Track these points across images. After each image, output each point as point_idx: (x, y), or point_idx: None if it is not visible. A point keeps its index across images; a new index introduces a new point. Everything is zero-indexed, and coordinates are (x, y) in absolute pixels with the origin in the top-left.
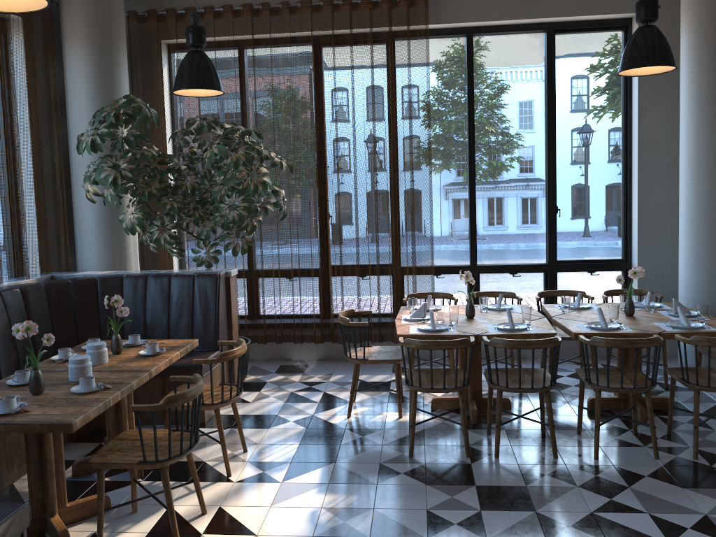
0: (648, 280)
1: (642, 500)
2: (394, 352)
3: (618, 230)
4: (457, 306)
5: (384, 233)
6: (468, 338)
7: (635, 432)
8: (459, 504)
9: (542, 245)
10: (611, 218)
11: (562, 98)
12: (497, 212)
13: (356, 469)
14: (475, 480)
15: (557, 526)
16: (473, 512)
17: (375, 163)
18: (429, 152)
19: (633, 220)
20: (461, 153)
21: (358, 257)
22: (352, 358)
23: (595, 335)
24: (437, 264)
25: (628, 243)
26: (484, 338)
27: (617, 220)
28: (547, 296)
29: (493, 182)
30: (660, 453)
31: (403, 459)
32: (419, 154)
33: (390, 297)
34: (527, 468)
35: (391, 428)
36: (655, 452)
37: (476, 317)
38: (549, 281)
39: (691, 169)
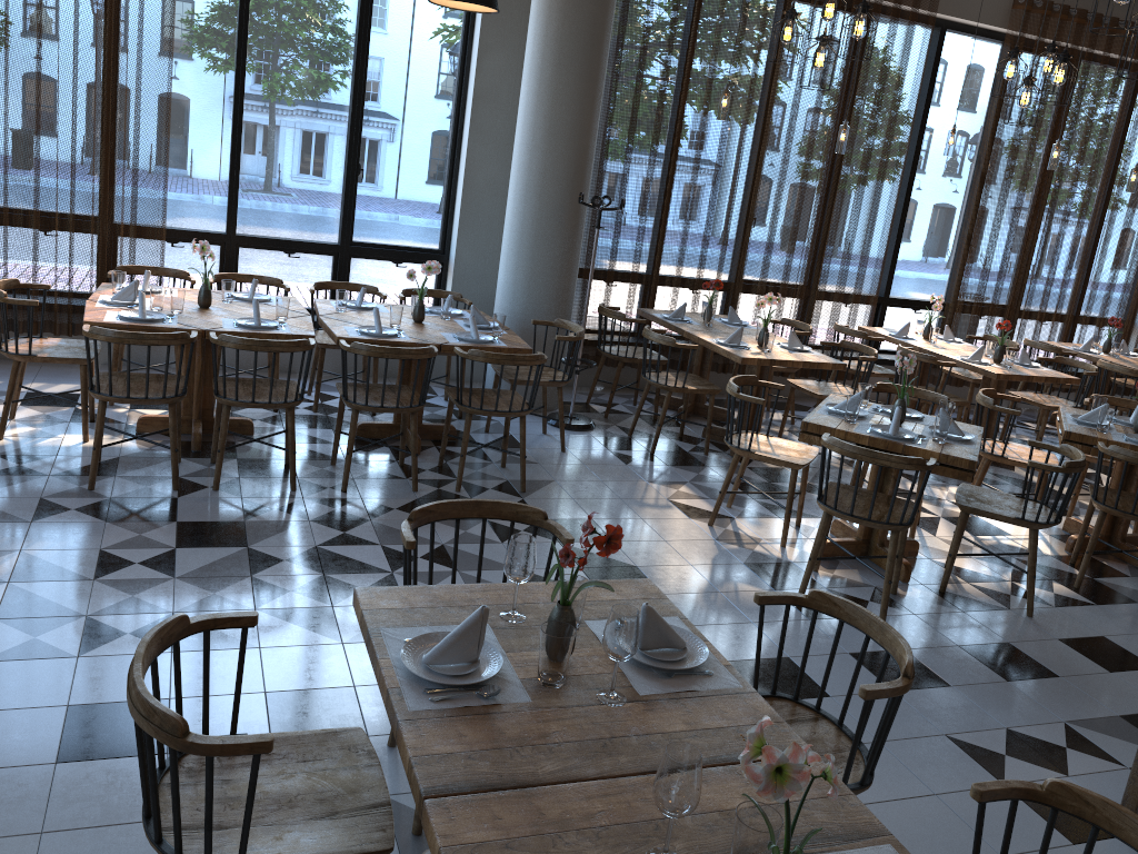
0: (466, 281)
1: (380, 533)
2: (82, 348)
3: (438, 210)
4: (184, 289)
5: (86, 166)
6: (186, 333)
7: (401, 463)
8: (149, 542)
9: (336, 217)
10: (431, 192)
11: (383, 9)
12: (274, 160)
13: (1, 505)
14: (178, 516)
15: (270, 560)
16: (165, 550)
17: (77, 50)
18: (170, 50)
19: (457, 199)
20: (226, 60)
21: (37, 199)
22: (9, 352)
23: (364, 342)
24: (174, 226)
25: (449, 230)
26: (211, 334)
27: (438, 196)
28: (327, 288)
29: (271, 115)
30: (421, 486)
31: (78, 493)
32: (153, 49)
33: (91, 268)
34: (253, 502)
35: (68, 455)
36: (414, 484)
37: (214, 307)
38: (339, 269)
39: (525, 144)
